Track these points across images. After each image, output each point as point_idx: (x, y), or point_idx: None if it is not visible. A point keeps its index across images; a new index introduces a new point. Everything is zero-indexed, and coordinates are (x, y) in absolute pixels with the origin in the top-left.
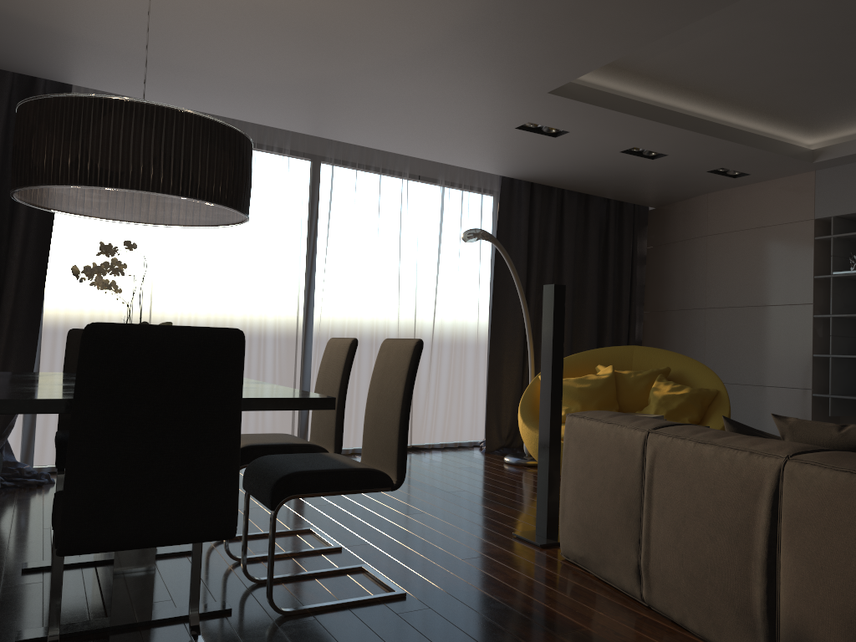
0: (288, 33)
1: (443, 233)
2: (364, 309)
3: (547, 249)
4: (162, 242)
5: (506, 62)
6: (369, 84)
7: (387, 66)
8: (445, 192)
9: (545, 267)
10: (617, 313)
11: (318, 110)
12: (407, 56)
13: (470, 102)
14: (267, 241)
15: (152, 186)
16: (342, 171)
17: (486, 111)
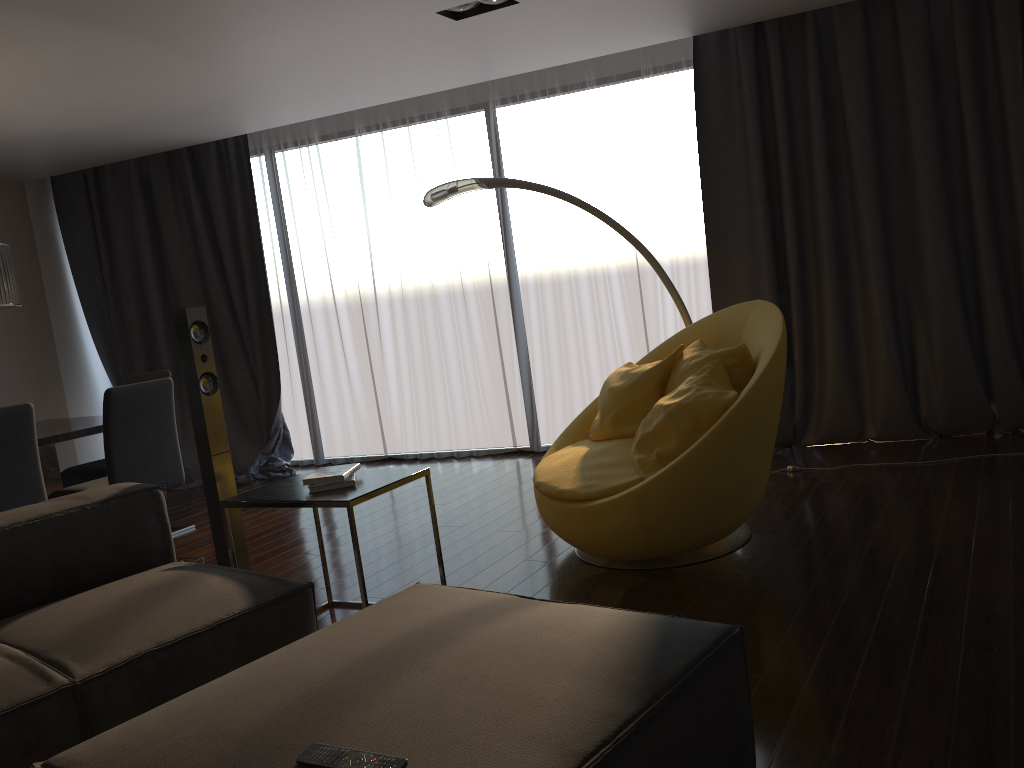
0: (95, 77)
1: (664, 145)
2: (571, 275)
3: (810, 123)
4: (358, 249)
5: (187, 9)
6: (249, 66)
7: (194, 55)
8: (658, 84)
9: (811, 154)
10: (1011, 196)
11: (329, 88)
12: (162, 46)
13: (333, 33)
14: (450, 221)
15: None
16: (515, 110)
17: (374, 29)
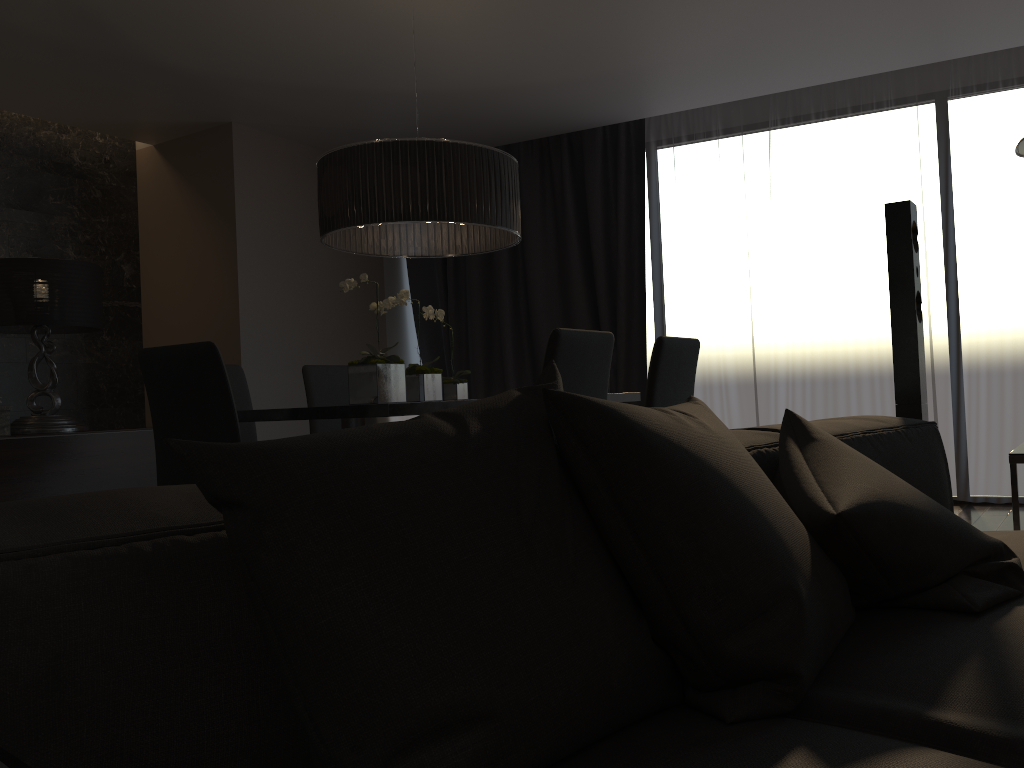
0: None
1: None
2: None
3: None
4: (755, 254)
5: None
6: None
7: None
8: None
9: None
10: None
11: (824, 44)
12: None
13: None
14: (878, 225)
15: (350, 221)
16: (979, 100)
17: None
